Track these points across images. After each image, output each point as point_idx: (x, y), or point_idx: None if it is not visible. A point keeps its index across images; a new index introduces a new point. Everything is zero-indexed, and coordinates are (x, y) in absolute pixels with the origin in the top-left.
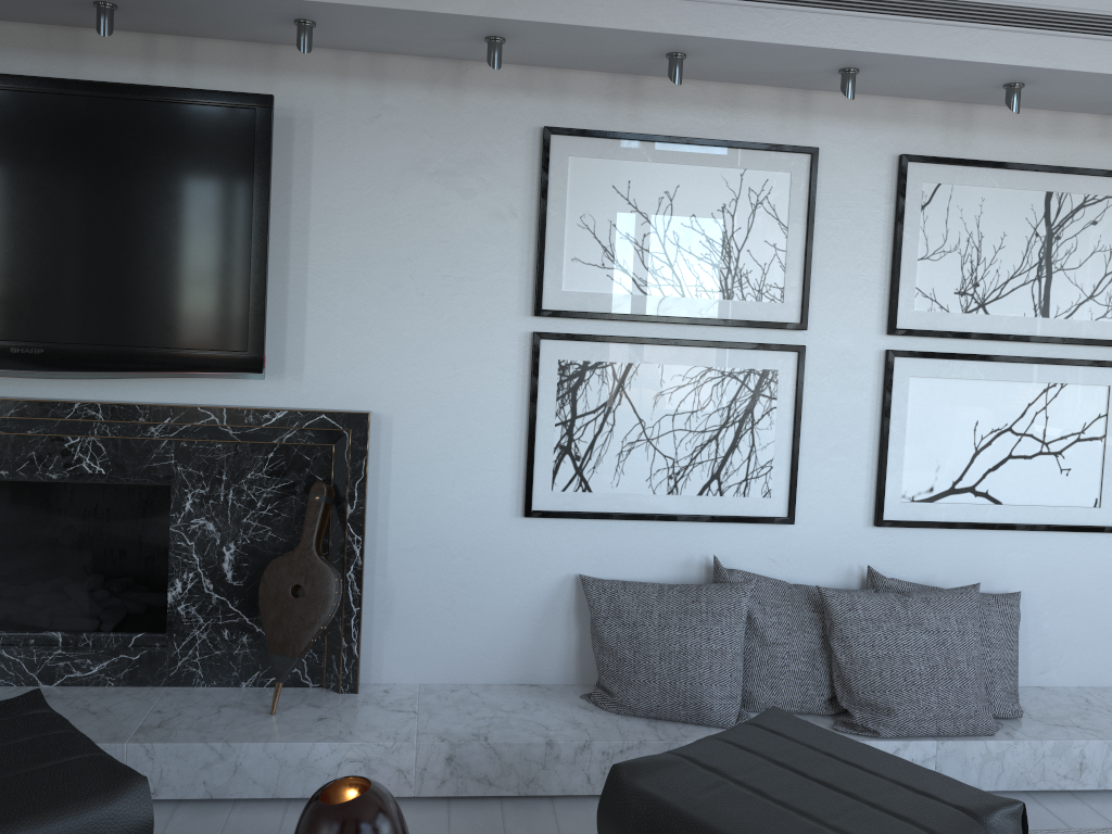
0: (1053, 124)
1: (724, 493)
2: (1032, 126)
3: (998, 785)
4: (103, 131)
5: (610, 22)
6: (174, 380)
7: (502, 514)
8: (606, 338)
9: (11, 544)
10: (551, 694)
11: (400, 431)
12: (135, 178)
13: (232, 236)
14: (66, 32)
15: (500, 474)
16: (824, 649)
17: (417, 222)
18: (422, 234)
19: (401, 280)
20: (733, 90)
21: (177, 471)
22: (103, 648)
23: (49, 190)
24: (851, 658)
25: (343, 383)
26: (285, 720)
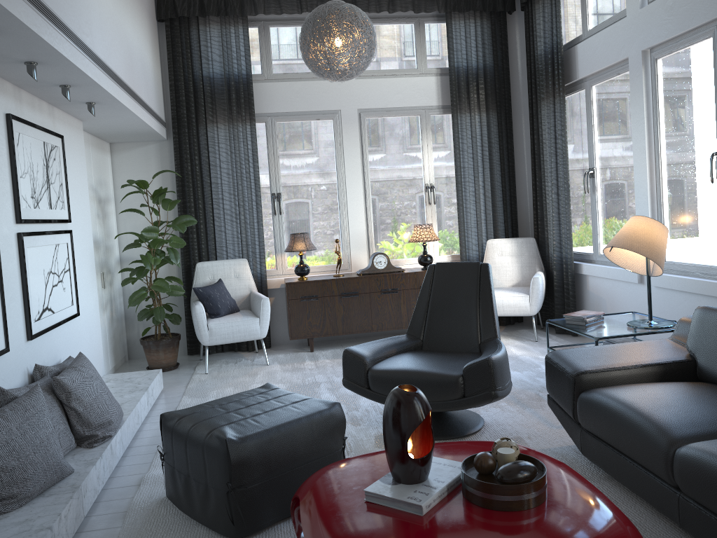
0: (39, 105)
1: None
2: (35, 105)
3: (130, 439)
4: None
5: (9, 6)
6: None
7: None
8: None
9: None
10: None
11: None
12: None
13: None
14: None
15: None
16: (63, 412)
17: None
18: None
19: None
20: None
21: None
22: None
23: None
24: (85, 406)
25: None
26: None
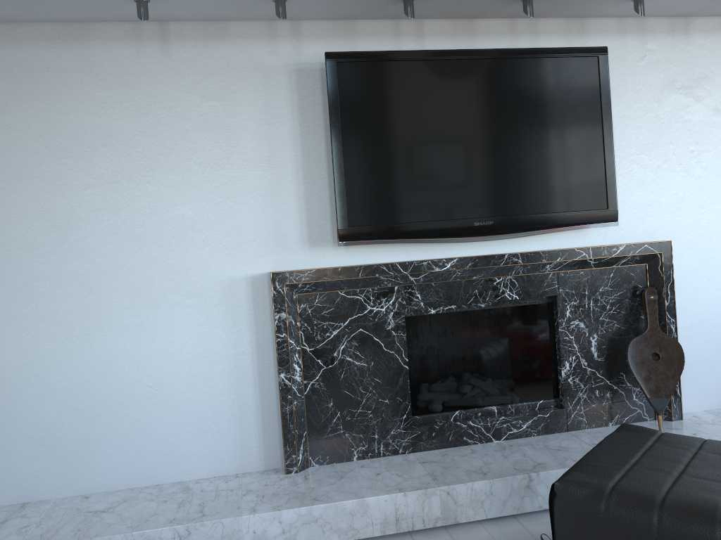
0: None
1: None
2: None
3: None
4: (513, 80)
5: None
6: (546, 235)
7: None
8: None
9: (460, 353)
10: None
11: (676, 251)
12: (533, 107)
13: (592, 137)
14: (465, 22)
15: None
16: None
17: (673, 119)
18: (676, 126)
19: (667, 157)
20: None
21: (559, 292)
22: (525, 412)
23: (485, 120)
24: None
25: (642, 225)
26: None
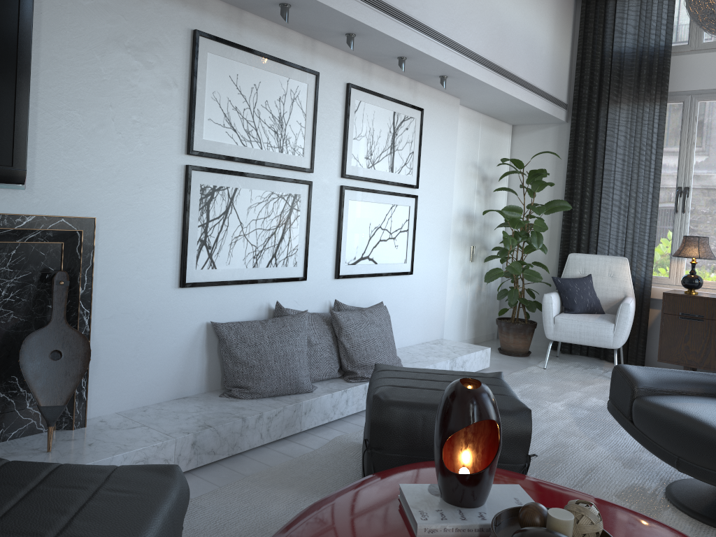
0: (396, 79)
1: (278, 265)
2: (389, 78)
3: None
4: None
5: None
6: None
7: (167, 287)
8: (226, 171)
9: None
10: (202, 399)
11: (104, 232)
12: None
13: None
14: None
15: (166, 260)
16: (334, 343)
17: (117, 80)
18: (120, 89)
19: (105, 121)
20: (284, 31)
21: None
22: None
23: None
24: (352, 344)
25: (64, 196)
26: (65, 452)
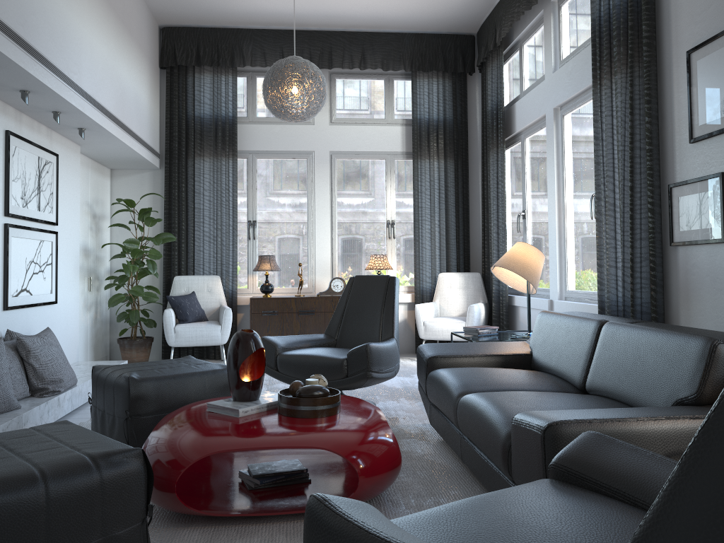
0: (38, 127)
1: None
2: (34, 127)
3: (81, 403)
4: None
5: None
6: None
7: None
8: None
9: None
10: None
11: None
12: None
13: None
14: None
15: None
16: (22, 366)
17: None
18: None
19: None
20: None
21: None
22: None
23: None
24: (41, 364)
25: None
26: None
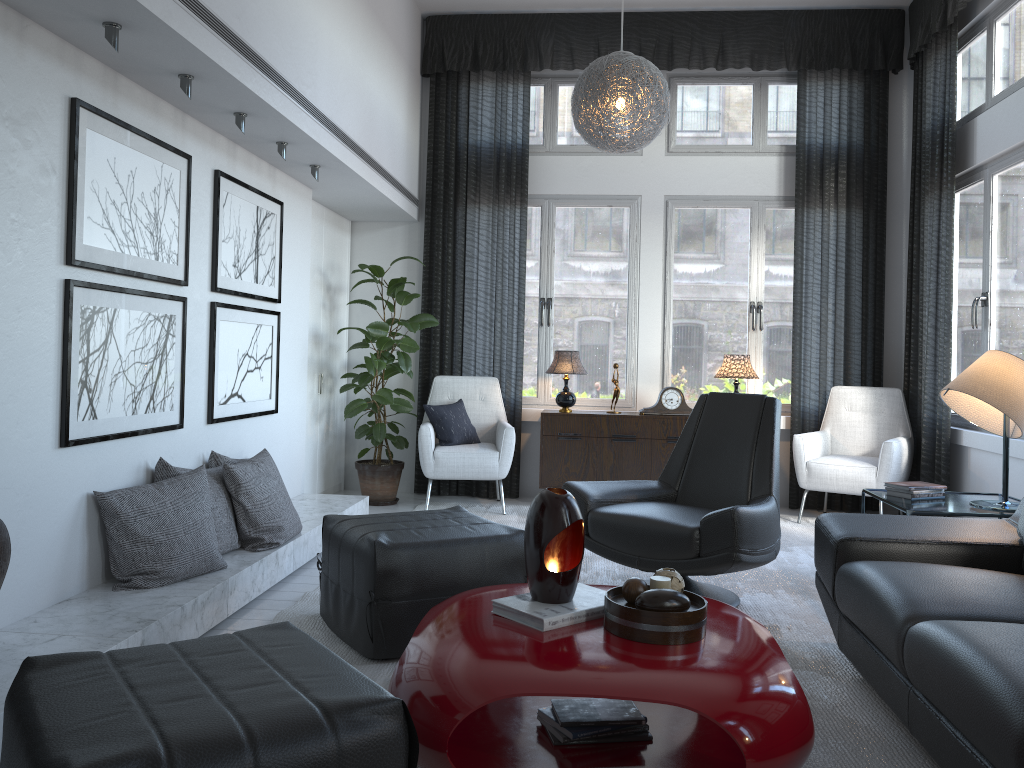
0: (257, 165)
1: (157, 410)
2: (252, 164)
3: (307, 559)
4: None
5: (207, 51)
6: None
7: (47, 448)
8: (107, 287)
9: None
10: (95, 597)
11: None
12: None
13: None
14: None
15: (46, 410)
16: (230, 506)
17: None
18: None
19: None
20: (157, 101)
21: None
22: None
23: None
24: (254, 504)
25: None
26: (1, 678)
